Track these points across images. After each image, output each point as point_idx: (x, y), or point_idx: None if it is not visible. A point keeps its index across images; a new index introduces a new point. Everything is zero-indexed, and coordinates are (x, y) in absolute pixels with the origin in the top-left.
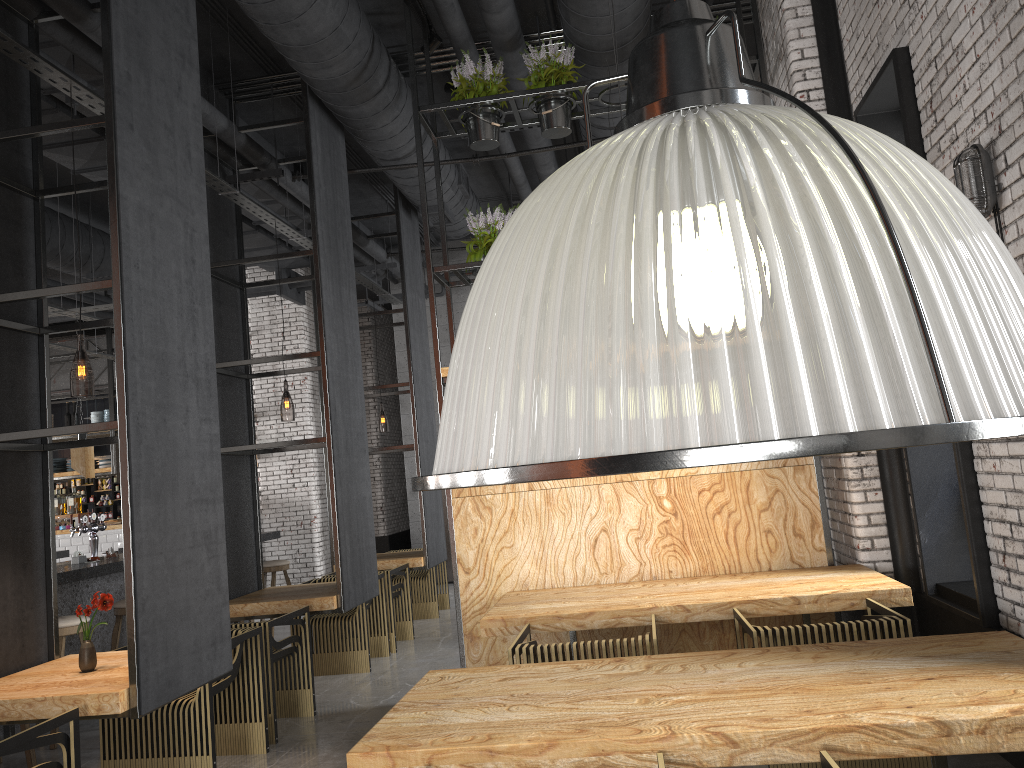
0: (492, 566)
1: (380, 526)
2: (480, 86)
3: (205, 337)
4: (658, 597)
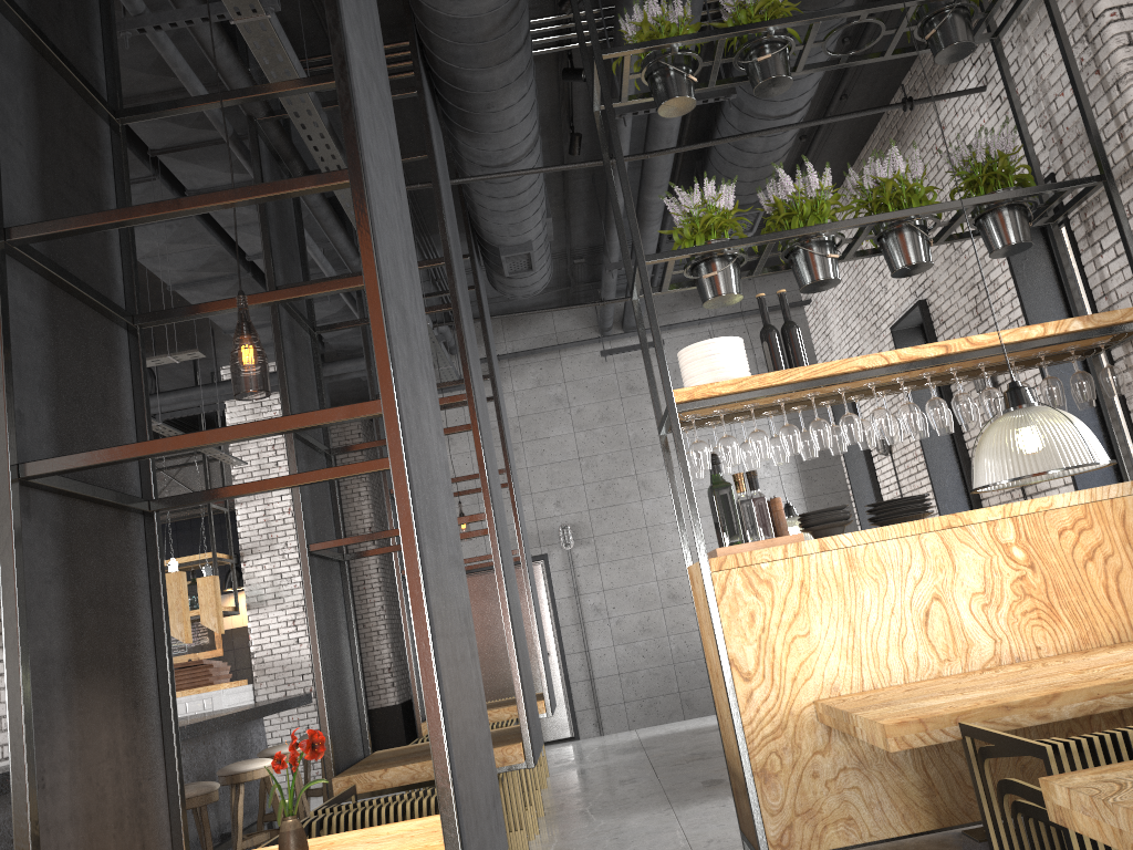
0: (783, 666)
1: (389, 692)
2: (672, 28)
3: (421, 310)
4: (1109, 669)
